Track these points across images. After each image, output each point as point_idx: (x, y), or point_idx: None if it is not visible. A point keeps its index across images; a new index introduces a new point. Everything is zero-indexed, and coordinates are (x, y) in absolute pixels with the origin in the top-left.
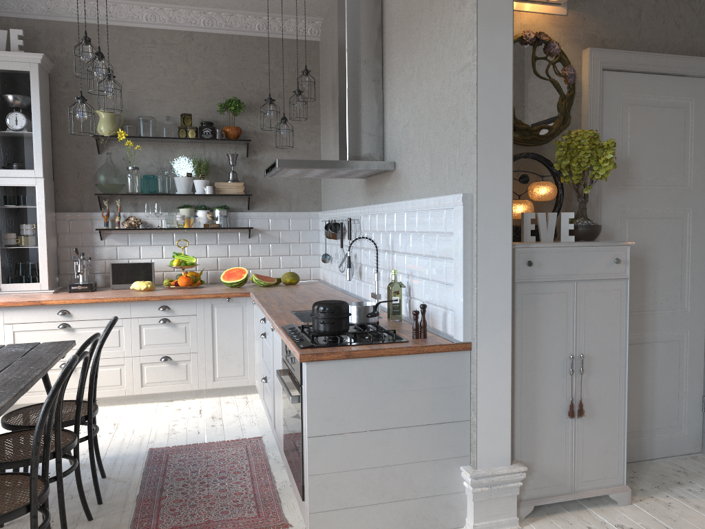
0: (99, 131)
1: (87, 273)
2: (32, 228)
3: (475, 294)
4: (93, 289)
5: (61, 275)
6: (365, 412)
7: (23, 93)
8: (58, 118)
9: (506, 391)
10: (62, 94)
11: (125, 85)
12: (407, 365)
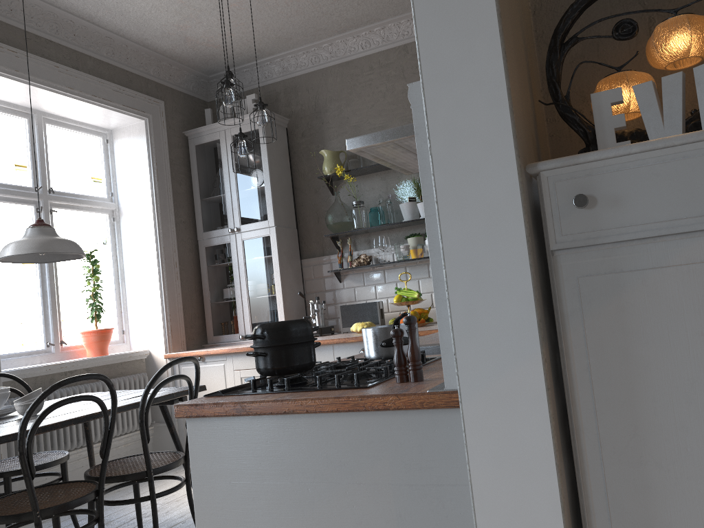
0: (323, 171)
1: (321, 317)
2: (270, 276)
3: (445, 285)
4: (322, 333)
5: (310, 321)
6: (279, 515)
7: (255, 150)
8: (298, 168)
9: (549, 511)
10: (300, 145)
11: (350, 120)
12: (340, 433)
